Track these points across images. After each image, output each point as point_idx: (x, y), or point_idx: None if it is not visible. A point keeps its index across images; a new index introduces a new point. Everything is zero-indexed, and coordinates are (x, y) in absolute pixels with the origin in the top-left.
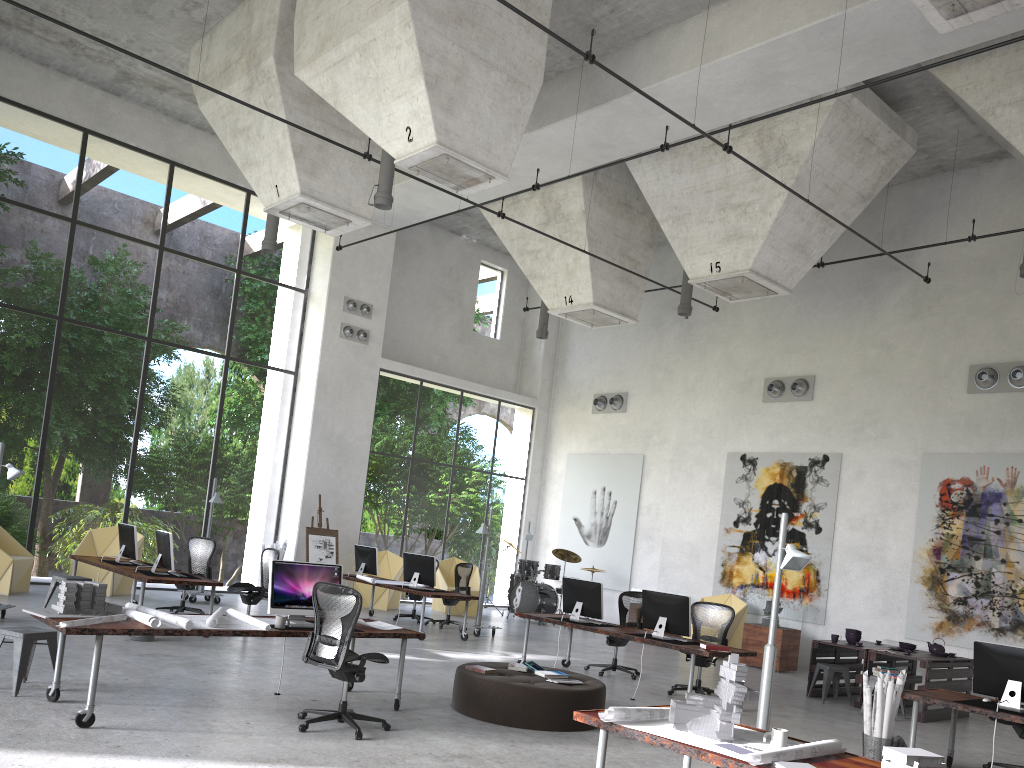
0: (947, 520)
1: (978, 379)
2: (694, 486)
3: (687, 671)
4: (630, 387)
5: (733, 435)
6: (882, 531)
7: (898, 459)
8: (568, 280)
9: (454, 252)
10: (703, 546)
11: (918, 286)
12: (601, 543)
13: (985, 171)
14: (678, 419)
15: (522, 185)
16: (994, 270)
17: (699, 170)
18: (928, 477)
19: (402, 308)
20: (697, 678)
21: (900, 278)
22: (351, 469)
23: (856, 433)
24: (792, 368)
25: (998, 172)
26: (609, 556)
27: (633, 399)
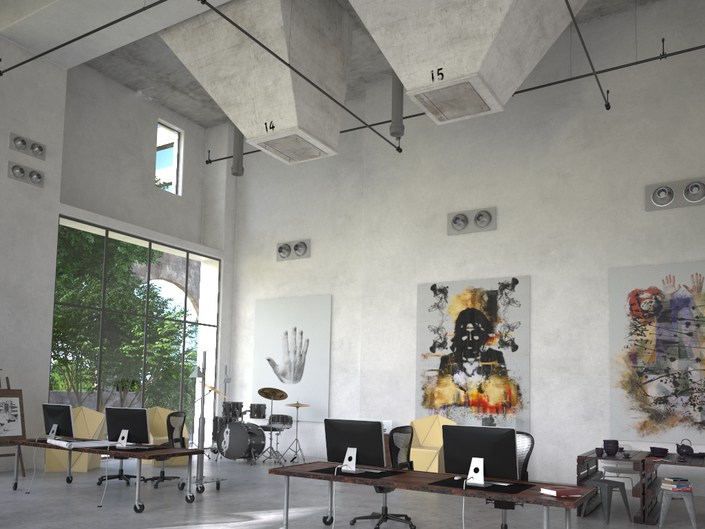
0: (640, 327)
1: (658, 196)
2: (387, 318)
3: (440, 503)
4: (312, 234)
5: (421, 268)
6: (577, 343)
7: (585, 276)
8: (268, 105)
9: (131, 107)
10: (402, 373)
11: (587, 119)
12: (297, 379)
13: (639, 13)
14: (365, 258)
15: (211, 1)
16: (658, 99)
17: None
18: (617, 290)
19: (80, 157)
20: (503, 523)
21: (569, 113)
22: (33, 322)
23: (542, 256)
24: (473, 202)
25: (652, 13)
26: (306, 391)
27: (316, 245)
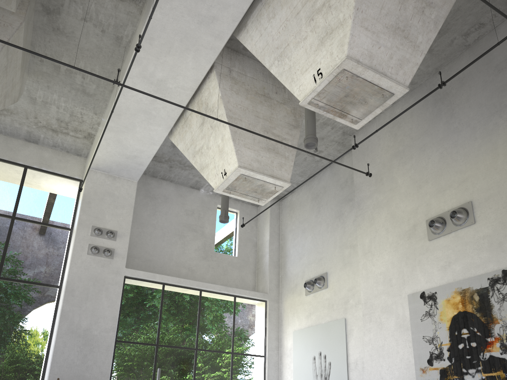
0: None
1: None
2: (385, 333)
3: None
4: (328, 267)
5: (409, 278)
6: None
7: None
8: (221, 157)
9: (195, 200)
10: None
11: None
12: None
13: None
14: (362, 278)
15: (181, 100)
16: None
17: (287, 2)
18: None
19: (153, 238)
20: None
21: None
22: (96, 356)
23: None
24: (448, 203)
25: None
26: None
27: (331, 276)
